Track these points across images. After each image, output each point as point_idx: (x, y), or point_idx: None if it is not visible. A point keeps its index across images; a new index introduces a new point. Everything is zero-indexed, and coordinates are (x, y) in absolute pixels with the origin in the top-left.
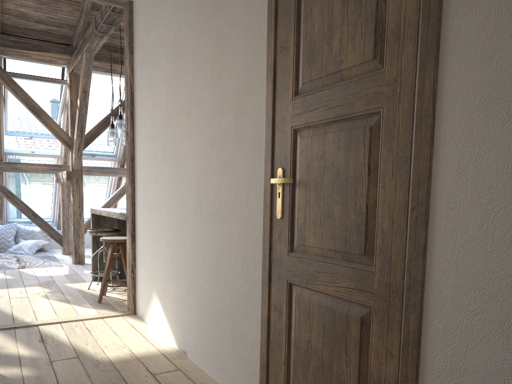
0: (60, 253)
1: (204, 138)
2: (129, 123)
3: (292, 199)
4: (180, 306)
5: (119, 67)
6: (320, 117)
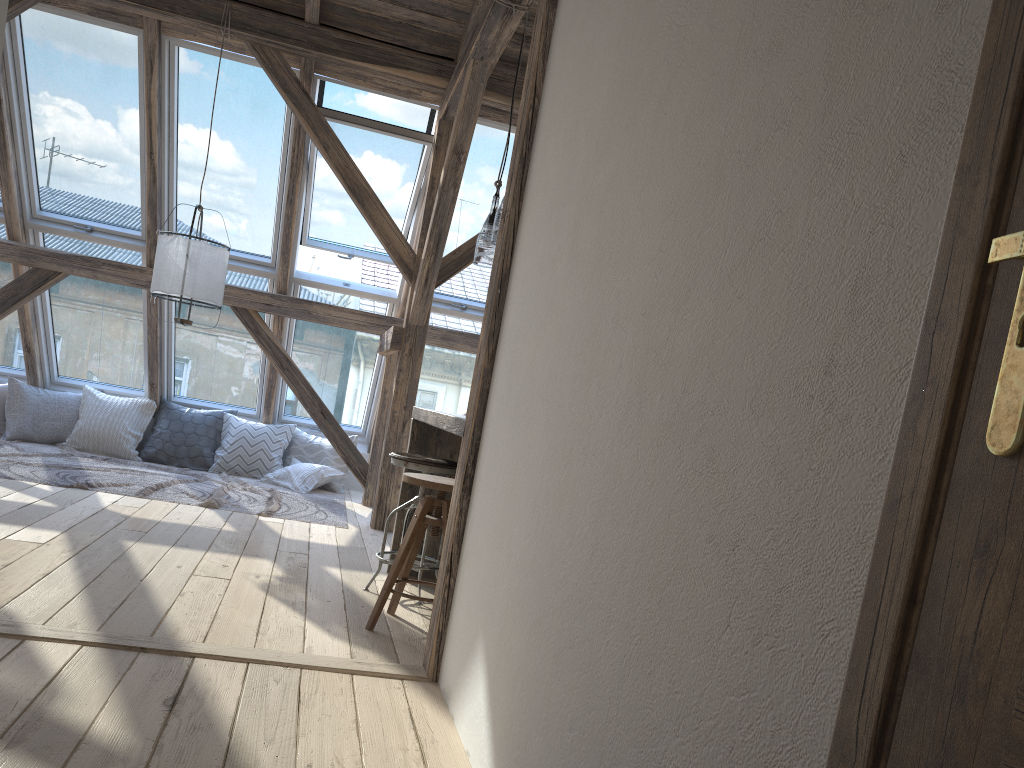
0: (360, 500)
1: (697, 164)
2: (513, 184)
3: None
4: (528, 708)
5: None
6: None
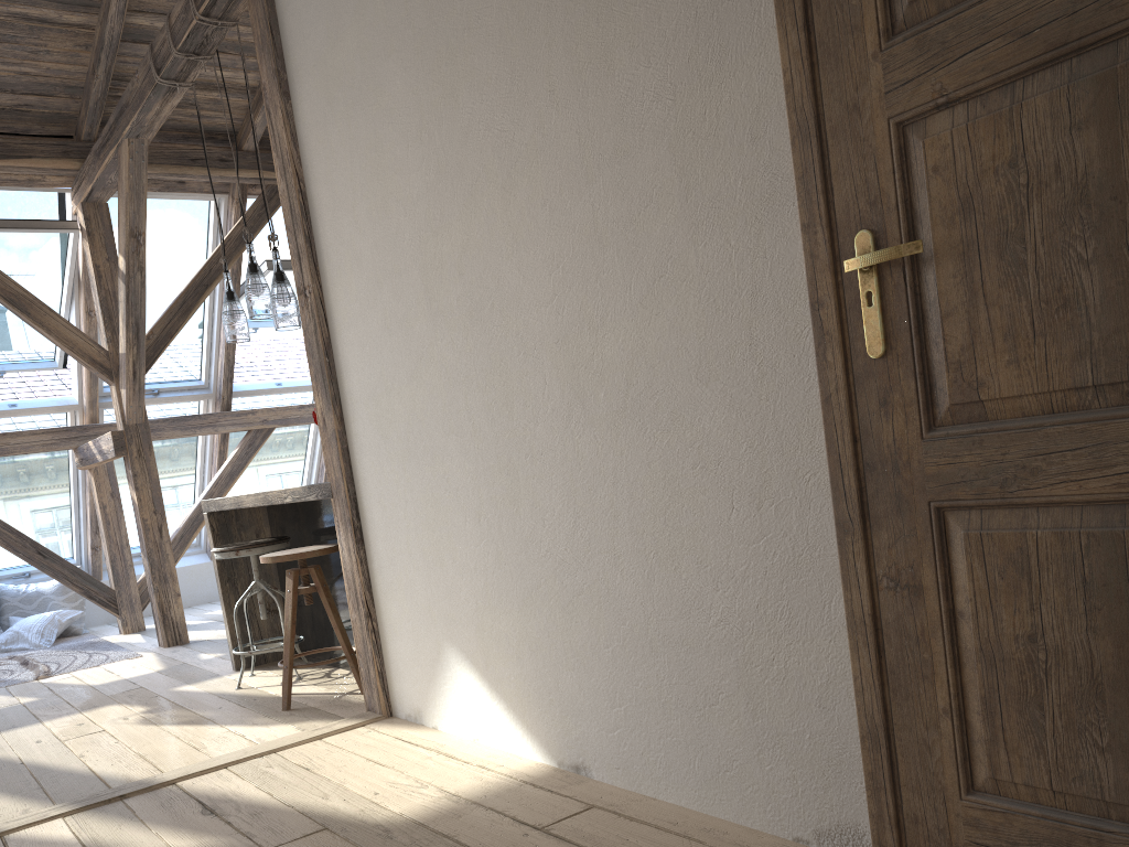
0: (115, 632)
1: (572, 231)
2: (307, 263)
3: (914, 299)
4: (547, 661)
5: (195, 173)
6: (991, 66)
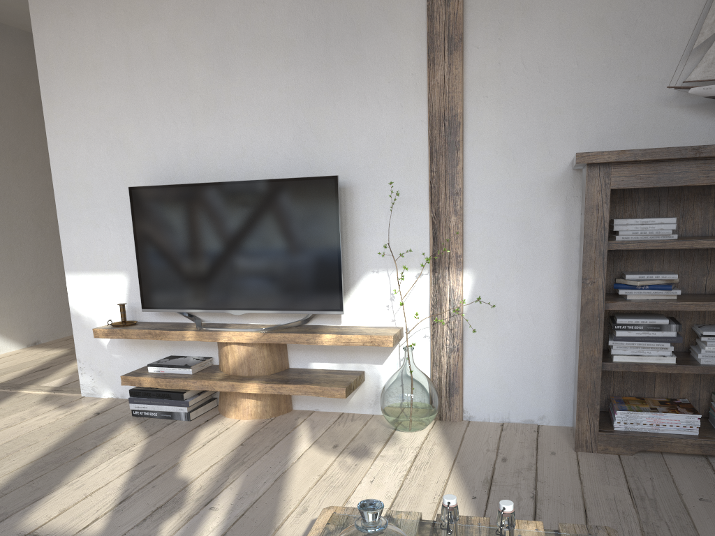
0: None
1: (40, 183)
2: None
3: None
4: (24, 311)
5: None
6: None
